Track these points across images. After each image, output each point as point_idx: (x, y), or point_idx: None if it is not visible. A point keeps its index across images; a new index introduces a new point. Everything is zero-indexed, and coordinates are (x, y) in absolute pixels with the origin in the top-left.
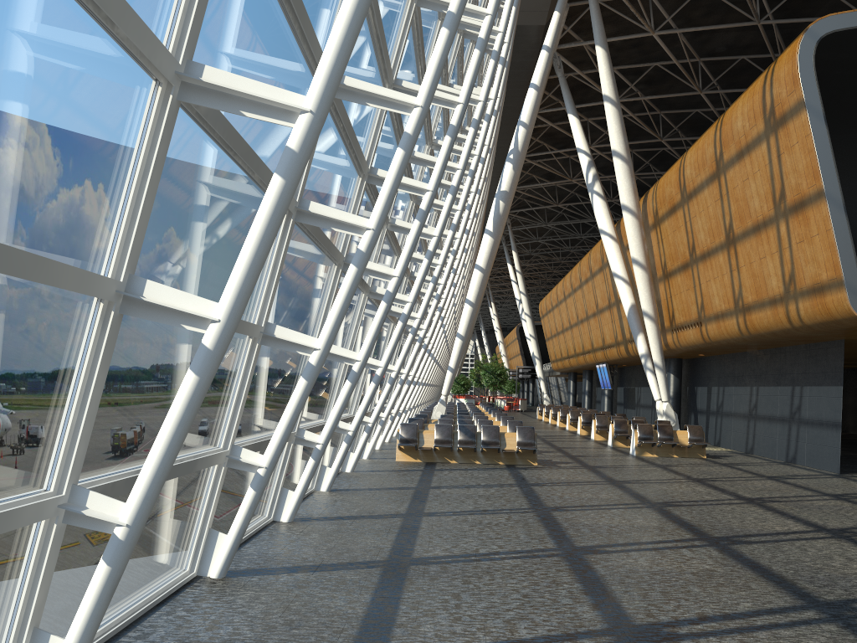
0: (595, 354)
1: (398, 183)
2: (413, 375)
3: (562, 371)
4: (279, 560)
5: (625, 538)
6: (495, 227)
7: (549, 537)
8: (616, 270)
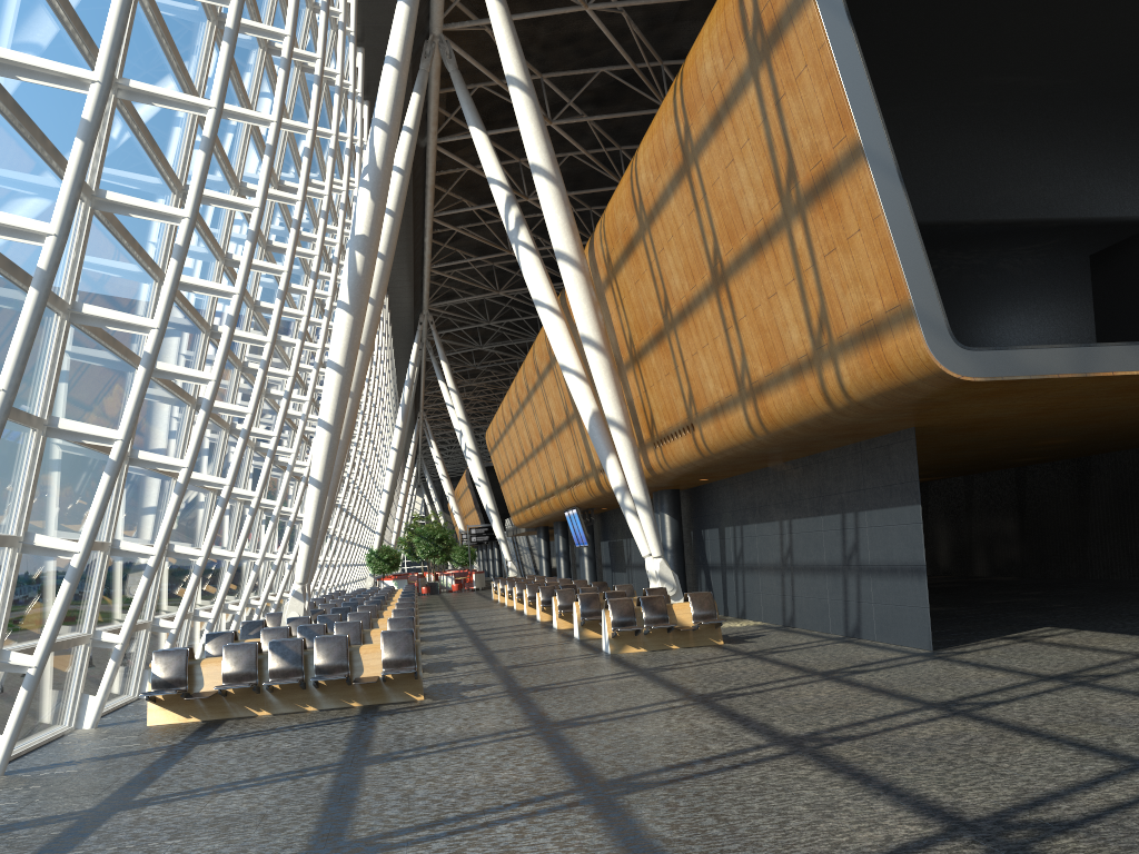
0: (561, 496)
1: None
2: (205, 555)
3: (527, 526)
4: None
5: None
6: (353, 296)
7: None
8: (564, 359)
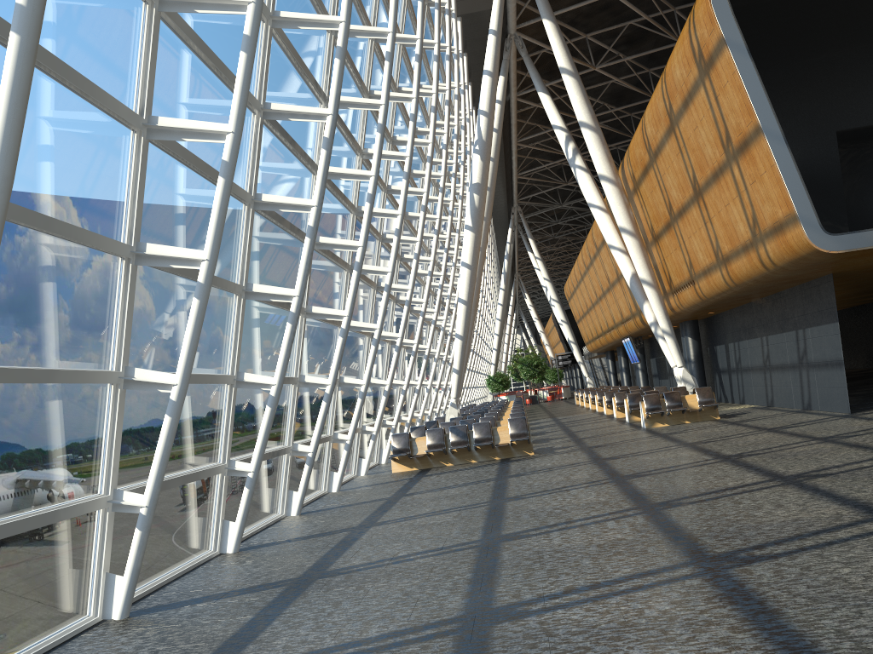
0: (618, 329)
1: (225, 211)
2: (407, 384)
3: (598, 351)
4: (193, 593)
5: (559, 519)
6: (474, 221)
7: (482, 529)
8: (611, 241)
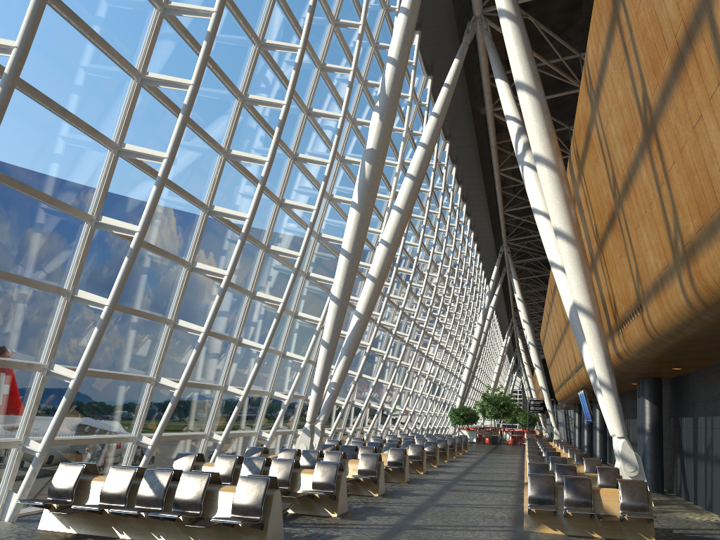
0: (573, 379)
1: None
2: (180, 388)
3: (564, 402)
4: None
5: None
6: (361, 197)
7: None
8: (553, 257)
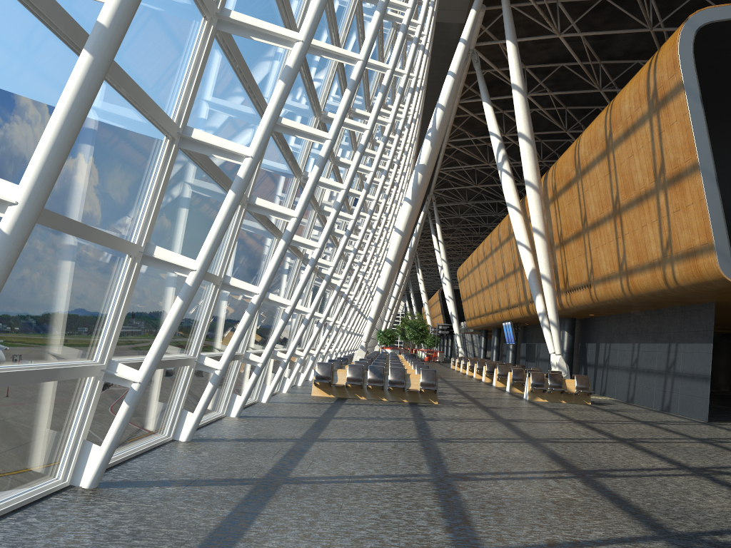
0: (502, 313)
1: (278, 114)
2: (334, 321)
3: (475, 328)
4: (158, 474)
5: (498, 468)
6: (414, 195)
7: (426, 464)
8: (519, 238)
